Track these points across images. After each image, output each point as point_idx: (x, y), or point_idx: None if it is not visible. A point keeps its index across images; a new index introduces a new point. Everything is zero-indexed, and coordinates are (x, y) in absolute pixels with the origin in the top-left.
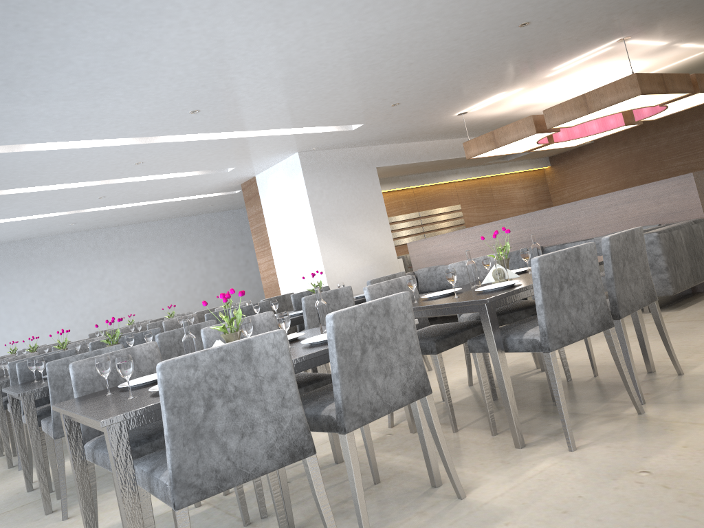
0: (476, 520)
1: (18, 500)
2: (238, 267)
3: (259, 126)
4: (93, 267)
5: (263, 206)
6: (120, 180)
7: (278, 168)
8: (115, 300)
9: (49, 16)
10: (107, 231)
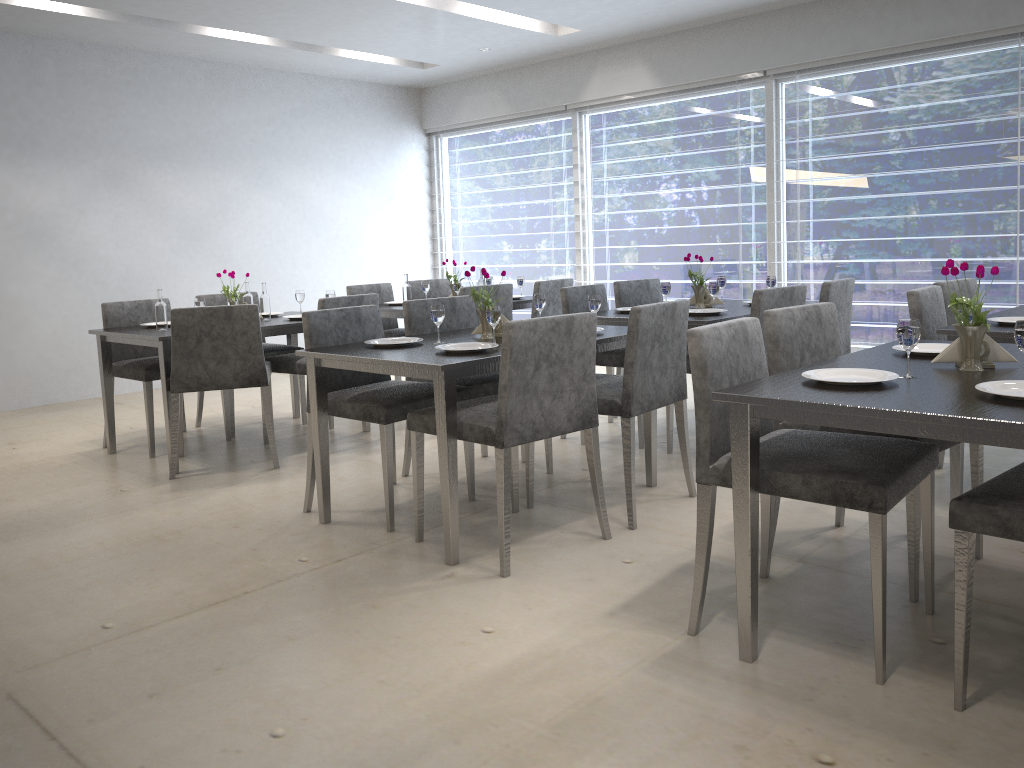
0: None
1: None
2: None
3: None
4: None
5: None
6: None
7: None
8: None
9: None
10: None
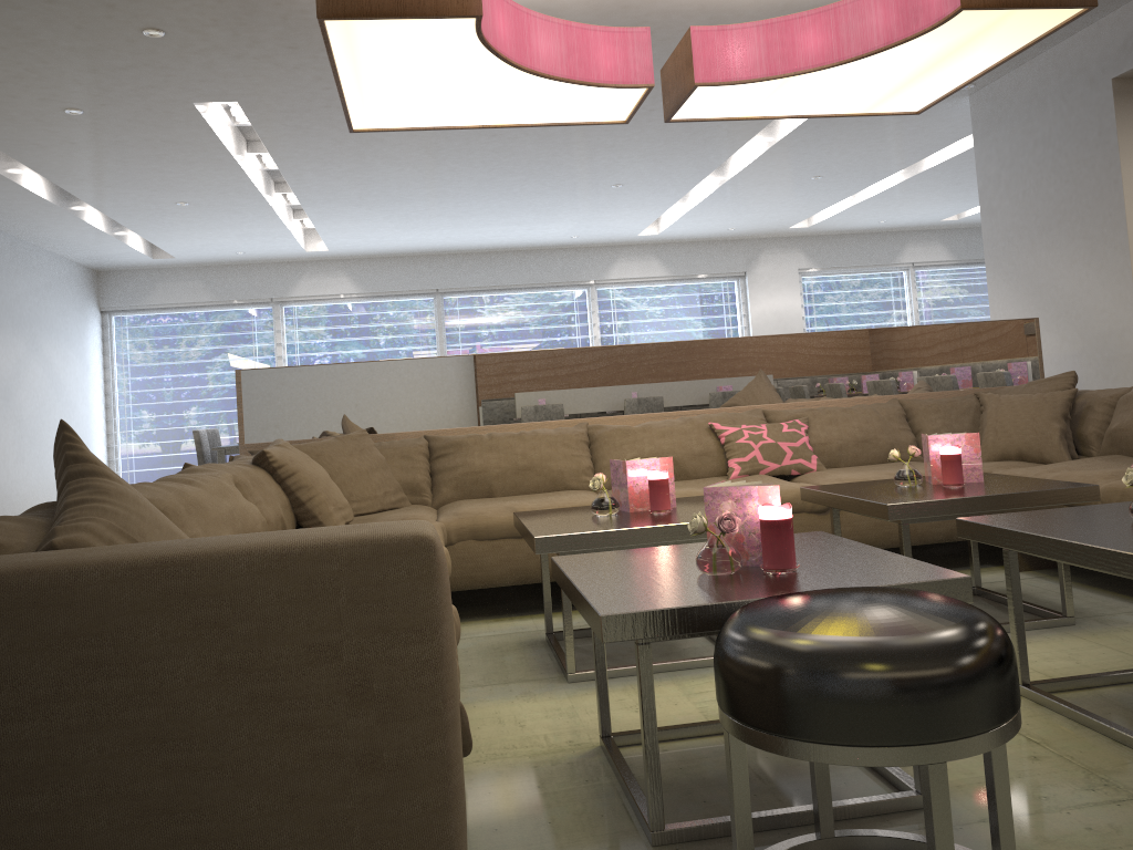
0: None
1: None
2: None
3: (713, 154)
4: None
5: None
6: (921, 168)
7: None
8: None
9: (417, 227)
10: None
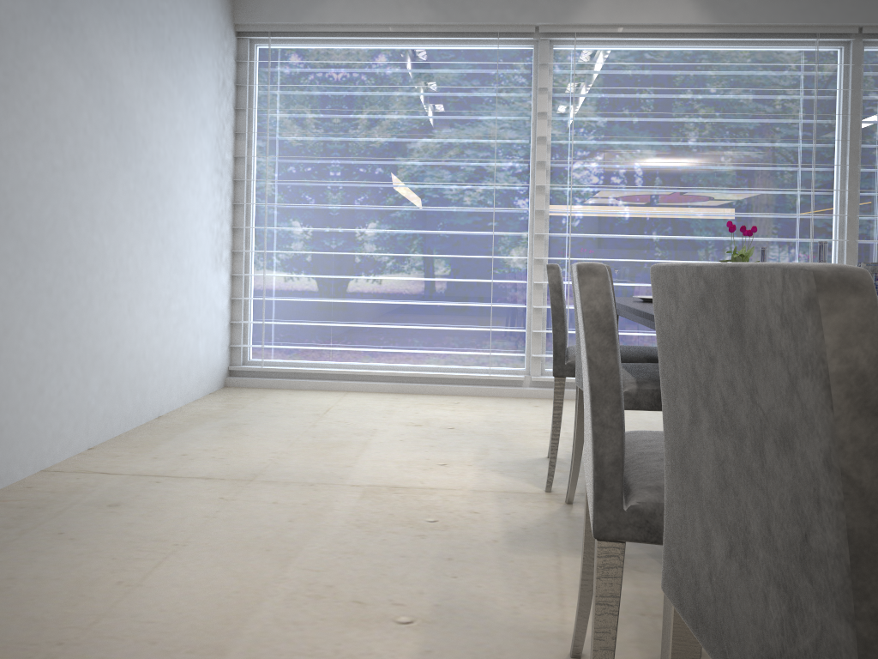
0: (535, 540)
1: None
2: None
3: None
4: None
5: None
6: None
7: None
8: None
9: None
10: None
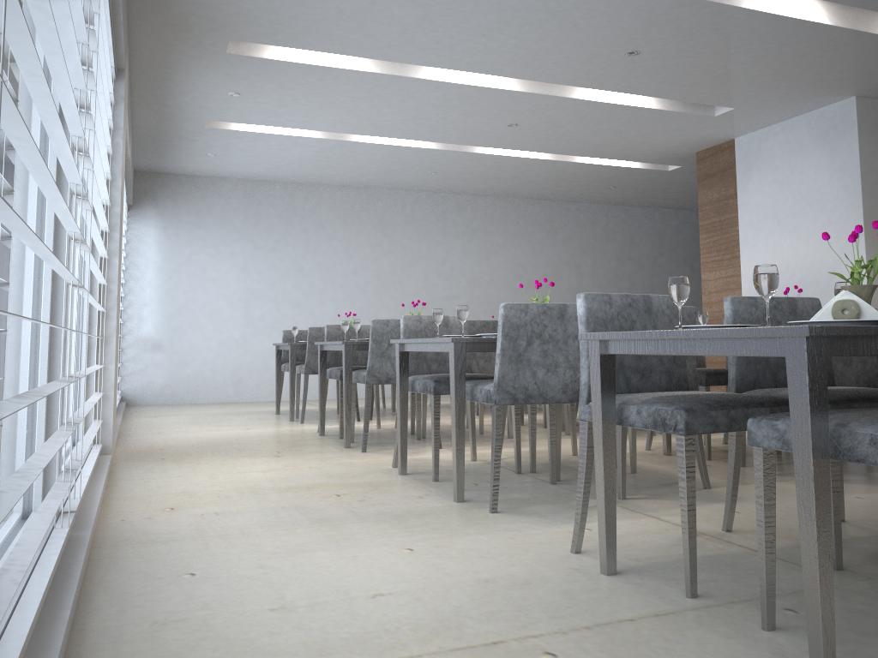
0: None
1: (609, 591)
2: (620, 289)
3: None
4: (435, 244)
5: (740, 188)
6: (565, 93)
7: (796, 124)
8: (453, 296)
9: None
10: (460, 198)
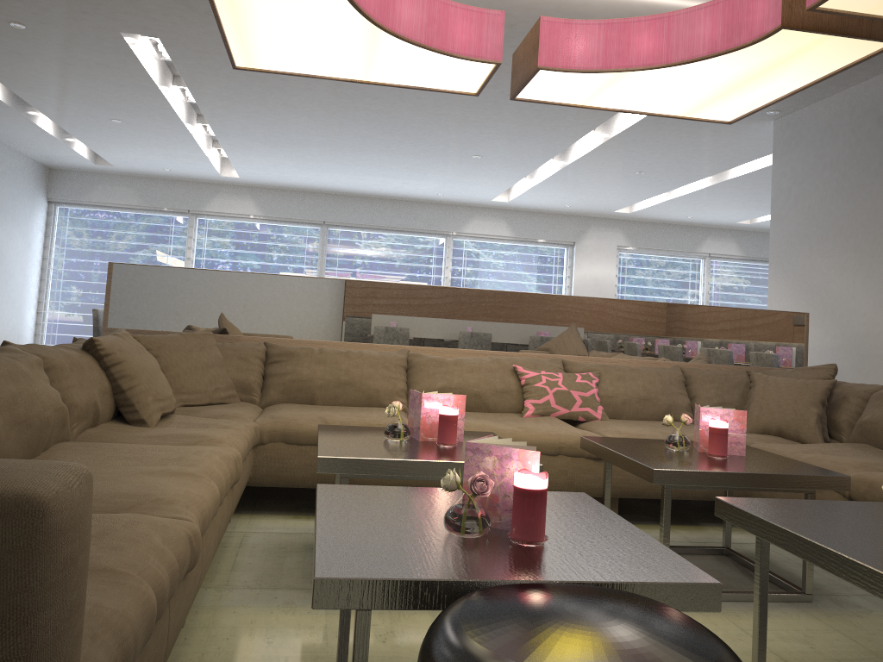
0: None
1: None
2: None
3: (557, 140)
4: None
5: None
6: (726, 177)
7: None
8: None
9: (311, 168)
10: None
